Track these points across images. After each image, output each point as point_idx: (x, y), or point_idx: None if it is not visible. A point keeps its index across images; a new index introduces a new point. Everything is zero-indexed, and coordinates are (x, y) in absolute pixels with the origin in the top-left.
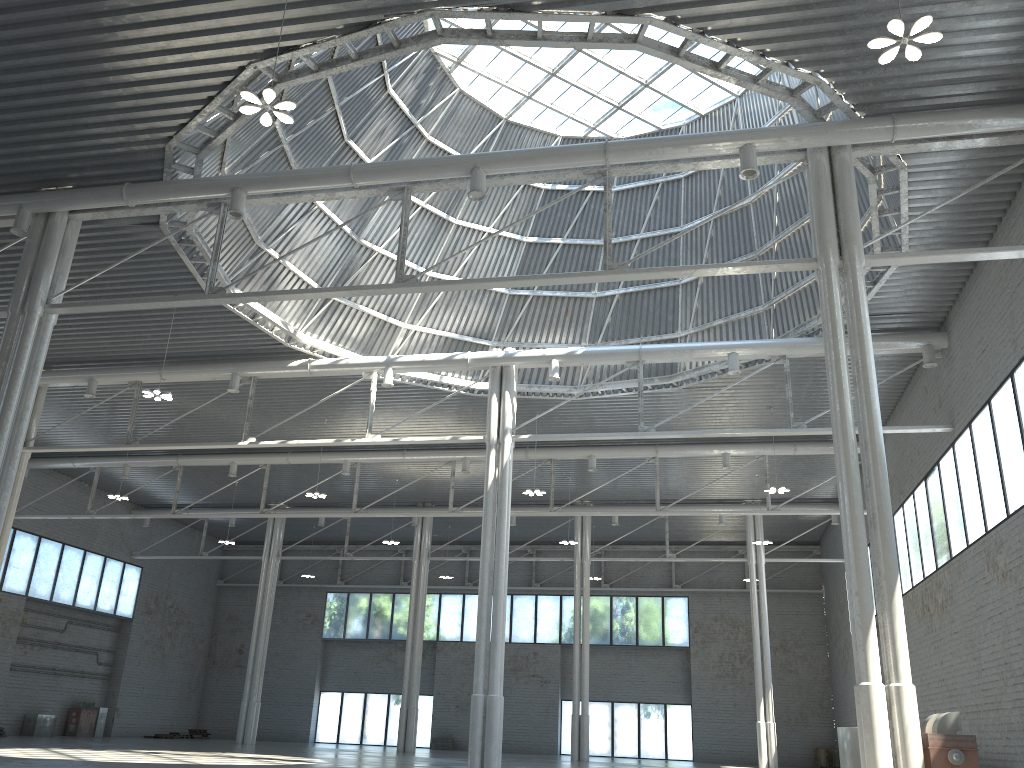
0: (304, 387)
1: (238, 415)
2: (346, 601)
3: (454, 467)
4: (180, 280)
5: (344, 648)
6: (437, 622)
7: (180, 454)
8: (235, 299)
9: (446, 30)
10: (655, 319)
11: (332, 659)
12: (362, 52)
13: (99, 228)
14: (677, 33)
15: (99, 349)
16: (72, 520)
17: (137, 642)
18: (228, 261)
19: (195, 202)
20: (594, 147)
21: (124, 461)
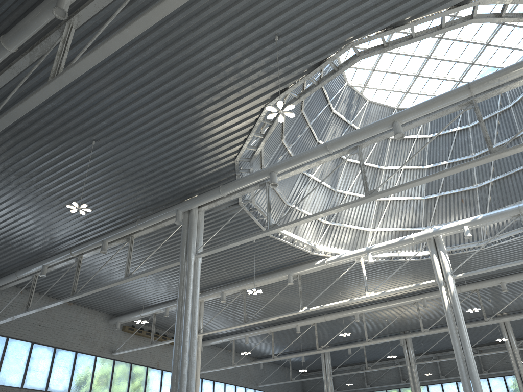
0: (325, 275)
1: (294, 298)
2: None
3: (418, 305)
4: (253, 231)
5: None
6: None
7: (270, 326)
8: (283, 227)
9: (361, 52)
10: (520, 190)
11: None
12: (319, 80)
13: (212, 213)
14: (497, 3)
15: (223, 277)
16: (226, 370)
17: None
18: (274, 215)
19: (253, 186)
20: (461, 88)
21: (244, 334)
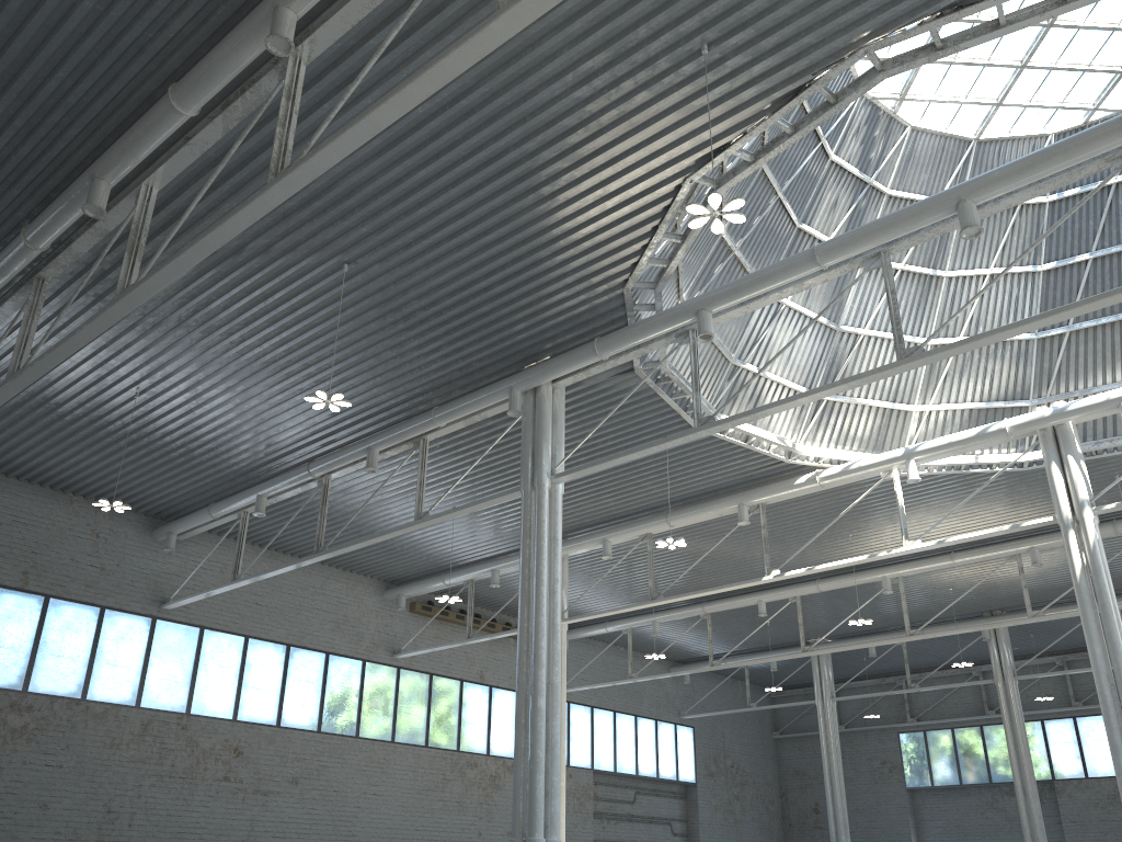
0: (817, 503)
1: (754, 548)
2: (924, 741)
3: (1020, 561)
4: (665, 420)
5: (936, 798)
6: (1047, 756)
7: (704, 601)
8: (726, 424)
9: (886, 62)
10: None
11: (924, 812)
12: (797, 123)
13: (581, 390)
14: None
15: (605, 509)
16: (617, 686)
17: (706, 808)
18: (707, 388)
19: (663, 337)
20: (1112, 124)
21: (652, 618)
